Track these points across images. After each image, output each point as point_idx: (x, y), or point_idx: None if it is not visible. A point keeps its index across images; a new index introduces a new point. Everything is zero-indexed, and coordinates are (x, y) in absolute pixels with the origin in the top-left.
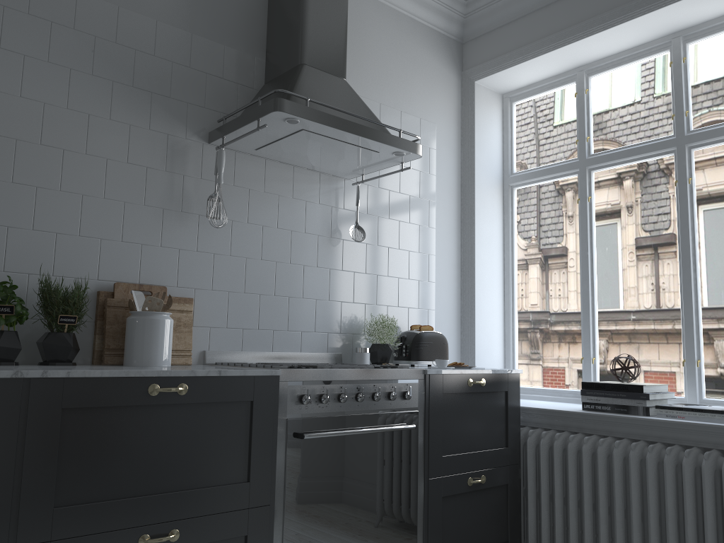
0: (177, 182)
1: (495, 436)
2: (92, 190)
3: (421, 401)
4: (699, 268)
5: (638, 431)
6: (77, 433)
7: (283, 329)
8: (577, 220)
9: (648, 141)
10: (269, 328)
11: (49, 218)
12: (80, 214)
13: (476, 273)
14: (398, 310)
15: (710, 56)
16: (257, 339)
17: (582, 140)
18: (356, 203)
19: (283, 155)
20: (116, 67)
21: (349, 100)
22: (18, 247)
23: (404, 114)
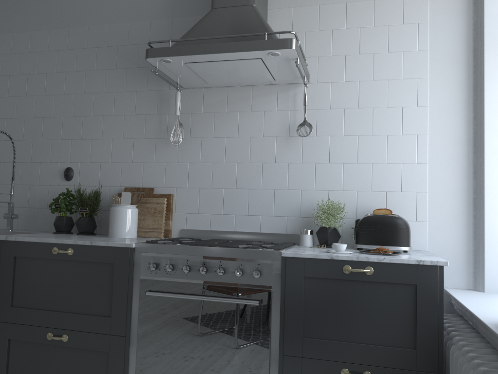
0: (164, 120)
1: (393, 333)
2: (116, 135)
3: (276, 281)
4: None
5: None
6: (21, 270)
7: (243, 214)
8: None
9: None
10: (231, 213)
11: (97, 155)
12: (111, 150)
13: (486, 147)
14: (371, 194)
15: None
16: (221, 221)
17: None
18: (303, 103)
19: (226, 81)
20: (128, 59)
21: (242, 23)
22: (84, 172)
23: (379, 1)
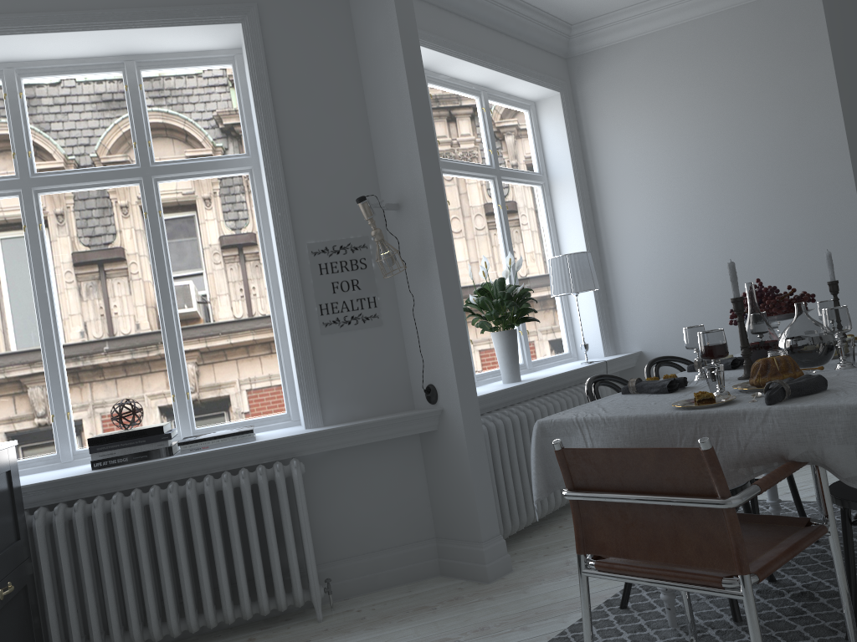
0: None
1: (9, 530)
2: None
3: None
4: (177, 302)
5: (167, 473)
6: None
7: None
8: (24, 252)
9: (109, 166)
10: None
11: None
12: None
13: None
14: None
15: (165, 89)
16: None
17: (23, 154)
18: None
19: None
20: None
21: None
22: None
23: None
